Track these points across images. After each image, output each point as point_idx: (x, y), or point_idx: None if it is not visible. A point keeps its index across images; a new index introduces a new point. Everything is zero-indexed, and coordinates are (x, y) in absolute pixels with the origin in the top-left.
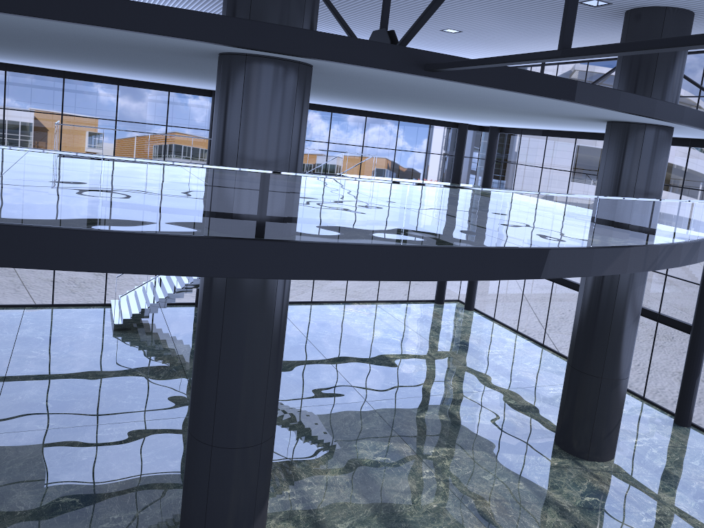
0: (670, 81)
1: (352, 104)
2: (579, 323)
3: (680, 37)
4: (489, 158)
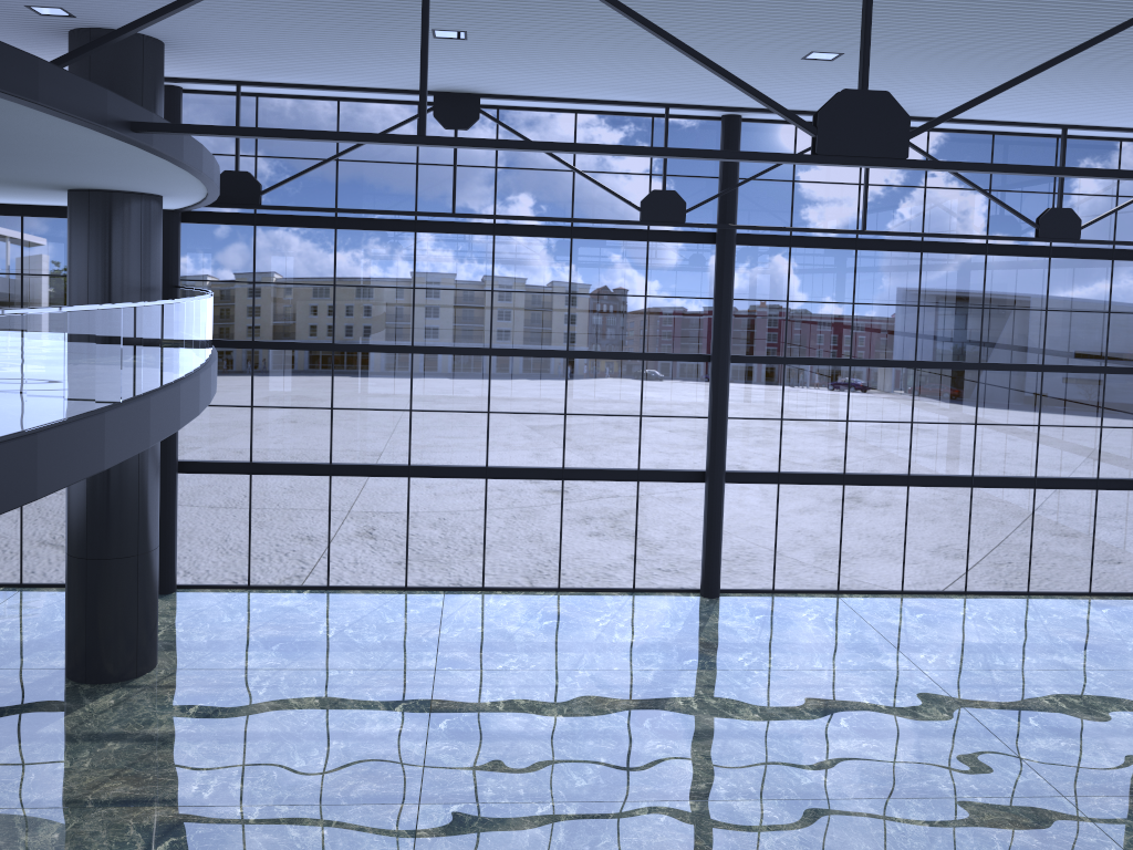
0: None
1: None
2: (88, 491)
3: (570, 144)
4: None
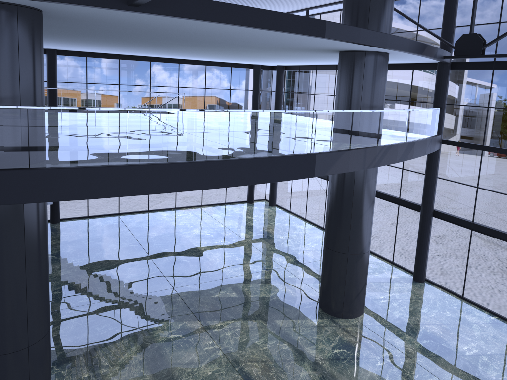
0: (382, 16)
1: (158, 53)
2: (329, 213)
3: None
4: (278, 90)
